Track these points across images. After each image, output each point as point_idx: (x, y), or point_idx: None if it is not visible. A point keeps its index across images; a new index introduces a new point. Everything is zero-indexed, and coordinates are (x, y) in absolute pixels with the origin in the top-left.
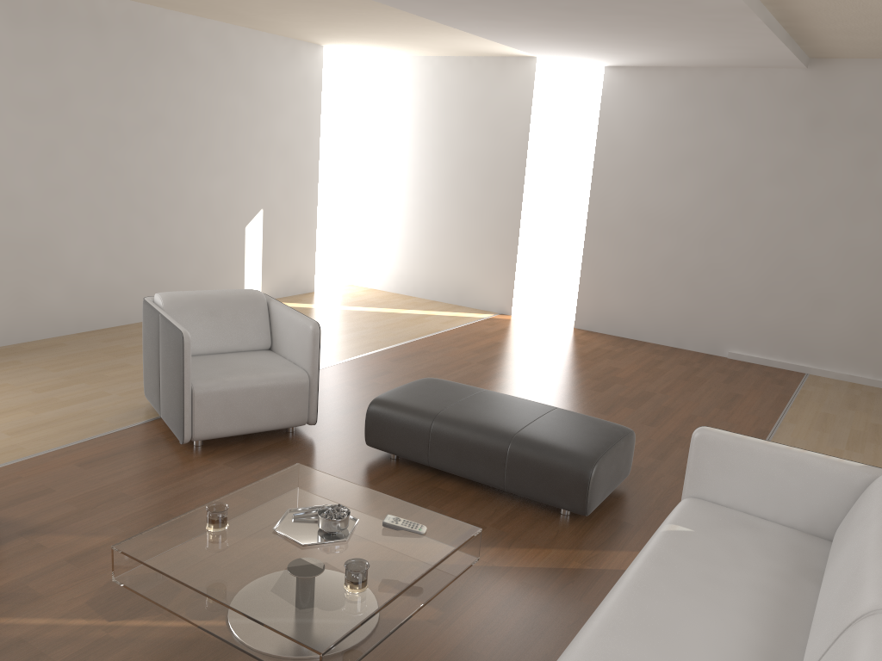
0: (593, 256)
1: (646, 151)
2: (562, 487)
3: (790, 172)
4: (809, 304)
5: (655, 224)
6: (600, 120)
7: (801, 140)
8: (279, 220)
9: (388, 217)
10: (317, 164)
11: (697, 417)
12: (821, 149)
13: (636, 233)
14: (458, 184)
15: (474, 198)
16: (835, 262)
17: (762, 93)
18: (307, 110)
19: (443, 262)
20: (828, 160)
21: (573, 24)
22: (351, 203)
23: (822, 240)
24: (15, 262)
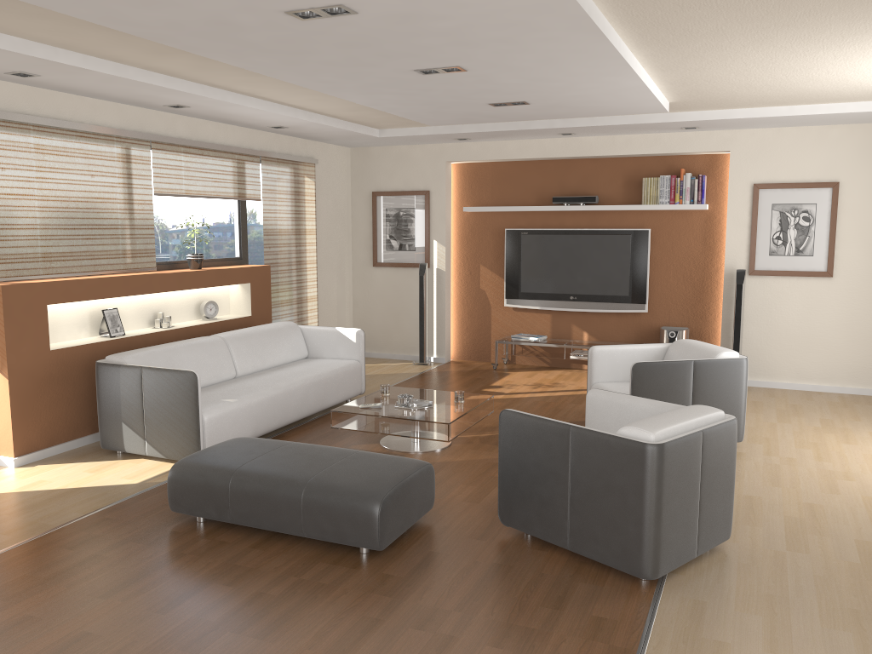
0: None
1: None
2: None
3: None
4: None
5: None
6: None
7: None
8: None
9: None
10: None
11: None
12: None
13: None
14: None
15: None
16: None
17: None
18: None
19: None
20: None
21: None
22: None
23: None
24: None
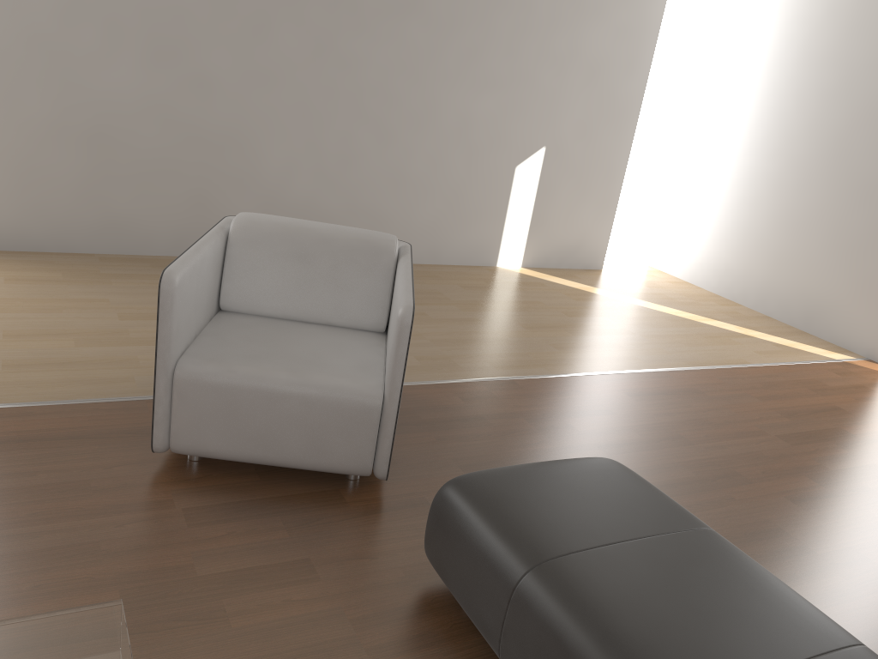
0: None
1: None
2: None
3: None
4: None
5: None
6: None
7: None
8: (567, 166)
9: (729, 186)
10: (640, 98)
11: None
12: None
13: None
14: (847, 148)
15: (868, 172)
16: None
17: None
18: (640, 19)
19: (794, 262)
20: None
21: None
22: (684, 161)
23: None
24: (198, 158)
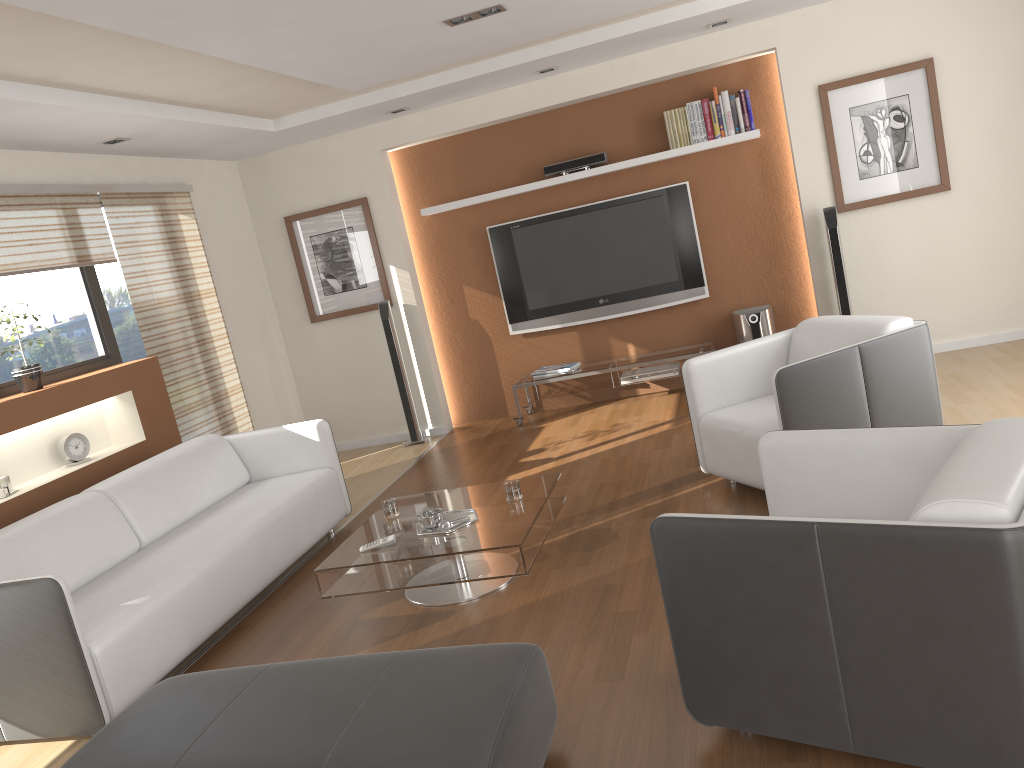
0: None
1: None
2: None
3: None
4: None
5: None
6: None
7: None
8: None
9: None
10: None
11: None
12: None
13: None
14: None
15: None
16: None
17: None
18: None
19: None
20: None
21: None
22: None
23: None
24: None
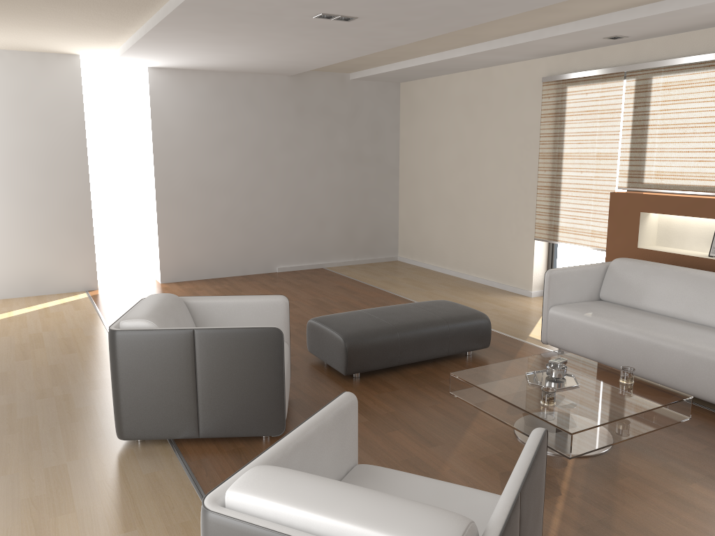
0: (167, 222)
1: (195, 134)
2: (479, 336)
3: (291, 143)
4: (316, 224)
5: (211, 188)
6: (153, 111)
7: (294, 122)
8: None
9: None
10: None
11: (363, 301)
12: (306, 127)
13: (199, 198)
14: (11, 177)
15: (33, 189)
16: (324, 196)
17: (267, 91)
18: None
19: (6, 257)
20: (310, 134)
21: (260, 42)
22: None
23: (316, 183)
24: None
